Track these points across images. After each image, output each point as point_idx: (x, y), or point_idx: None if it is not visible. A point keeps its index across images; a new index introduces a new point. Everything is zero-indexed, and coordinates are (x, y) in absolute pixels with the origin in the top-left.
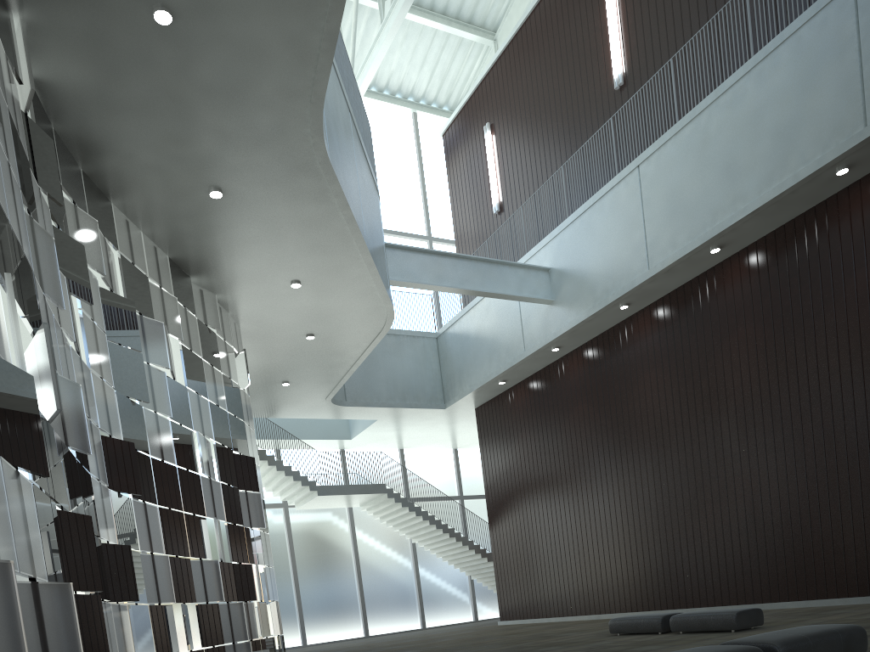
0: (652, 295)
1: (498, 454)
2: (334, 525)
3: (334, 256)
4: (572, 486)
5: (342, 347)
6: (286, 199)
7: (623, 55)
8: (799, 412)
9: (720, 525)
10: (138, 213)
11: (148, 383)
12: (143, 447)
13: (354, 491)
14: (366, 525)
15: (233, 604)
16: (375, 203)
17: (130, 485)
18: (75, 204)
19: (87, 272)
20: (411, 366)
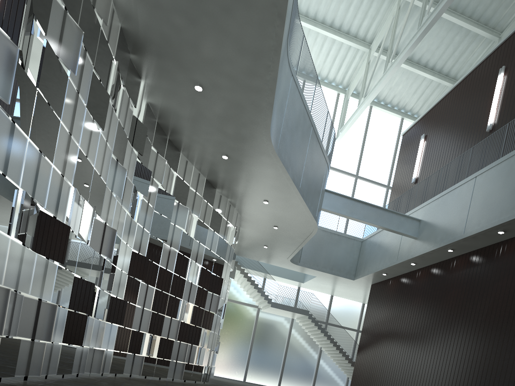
0: (467, 247)
1: (373, 312)
2: (281, 325)
3: (283, 193)
4: (401, 340)
5: (292, 236)
6: (257, 164)
7: (496, 114)
8: None
9: (461, 385)
10: (192, 158)
11: (171, 233)
12: (156, 261)
13: (291, 309)
14: (298, 330)
15: (182, 343)
16: (320, 170)
17: (140, 275)
18: (158, 152)
19: (149, 183)
20: (342, 253)
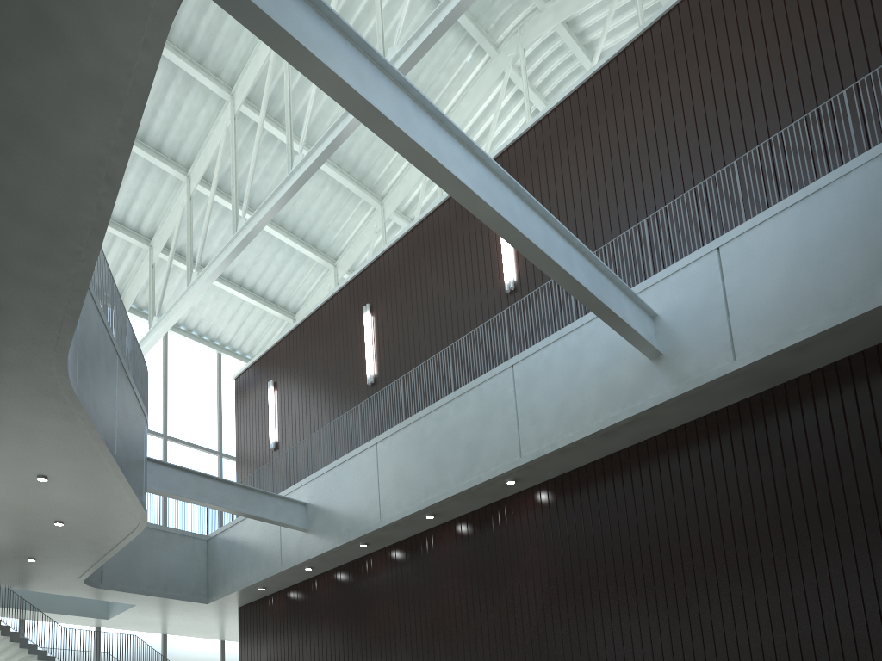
0: (386, 540)
1: (255, 652)
2: None
3: (82, 463)
4: None
5: (95, 537)
6: (32, 412)
7: (375, 363)
8: (489, 650)
9: None
10: None
11: None
12: None
13: None
14: None
15: None
16: (138, 425)
17: None
18: None
19: None
20: (178, 561)
